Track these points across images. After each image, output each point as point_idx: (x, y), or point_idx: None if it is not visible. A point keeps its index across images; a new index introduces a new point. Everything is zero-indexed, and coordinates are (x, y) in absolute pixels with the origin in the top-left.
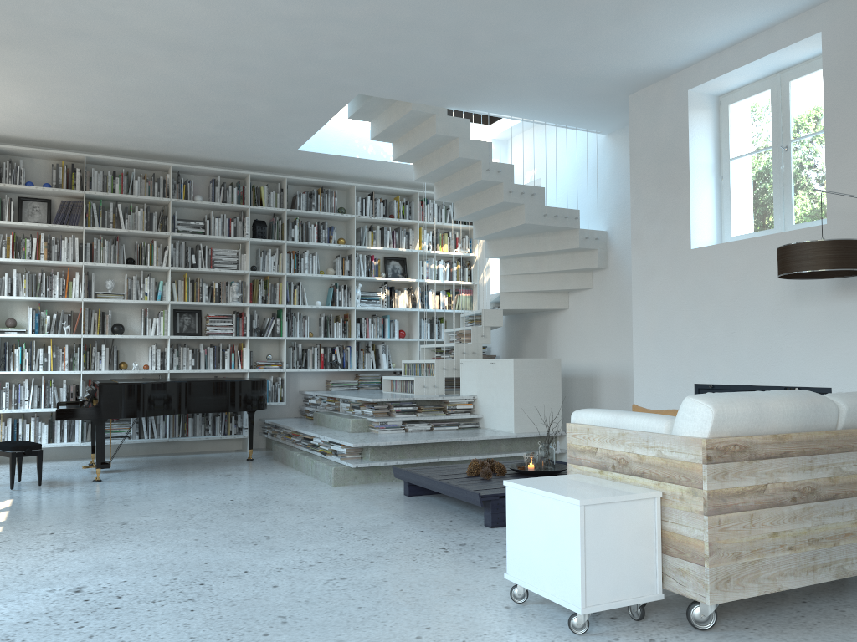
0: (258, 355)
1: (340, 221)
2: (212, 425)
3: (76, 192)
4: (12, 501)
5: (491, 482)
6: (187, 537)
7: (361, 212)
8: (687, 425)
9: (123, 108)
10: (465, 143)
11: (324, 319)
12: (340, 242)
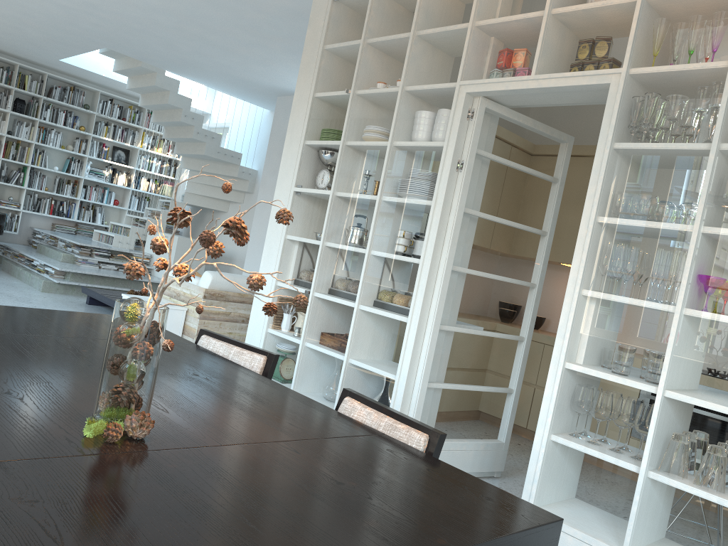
0: (2, 195)
1: (84, 113)
2: None
3: None
4: None
5: None
6: None
7: (101, 111)
8: (202, 282)
9: None
10: (174, 95)
11: (58, 180)
12: (81, 128)
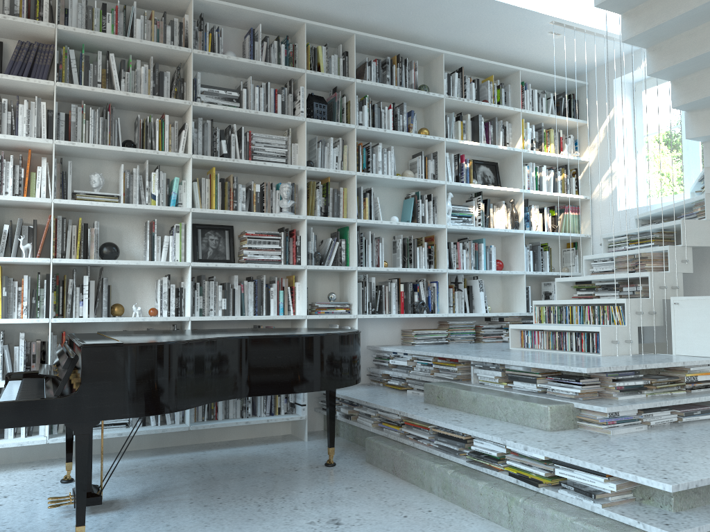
0: (312, 294)
1: (416, 108)
2: (252, 401)
3: (43, 25)
4: None
5: None
6: None
7: (447, 94)
8: None
9: None
10: None
11: (402, 243)
12: (423, 132)
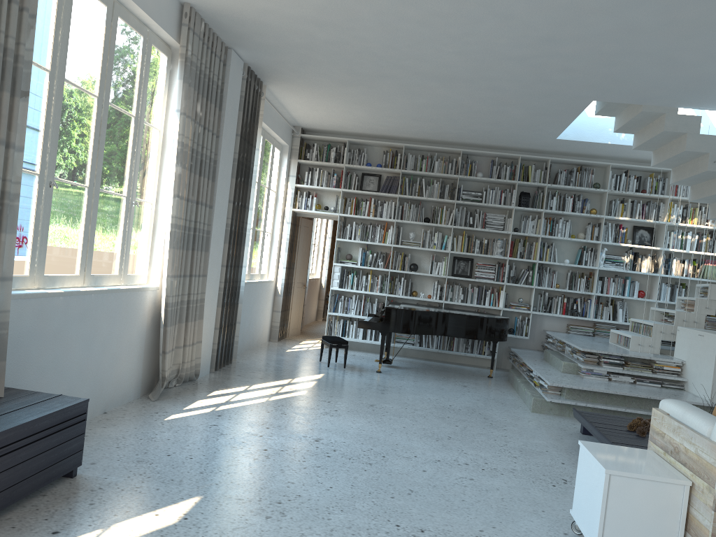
0: (512, 297)
1: (595, 194)
2: (471, 346)
3: (395, 170)
4: (323, 375)
5: (641, 440)
6: (400, 424)
7: (614, 187)
8: None
9: (423, 115)
10: (693, 138)
11: (570, 275)
12: (591, 211)
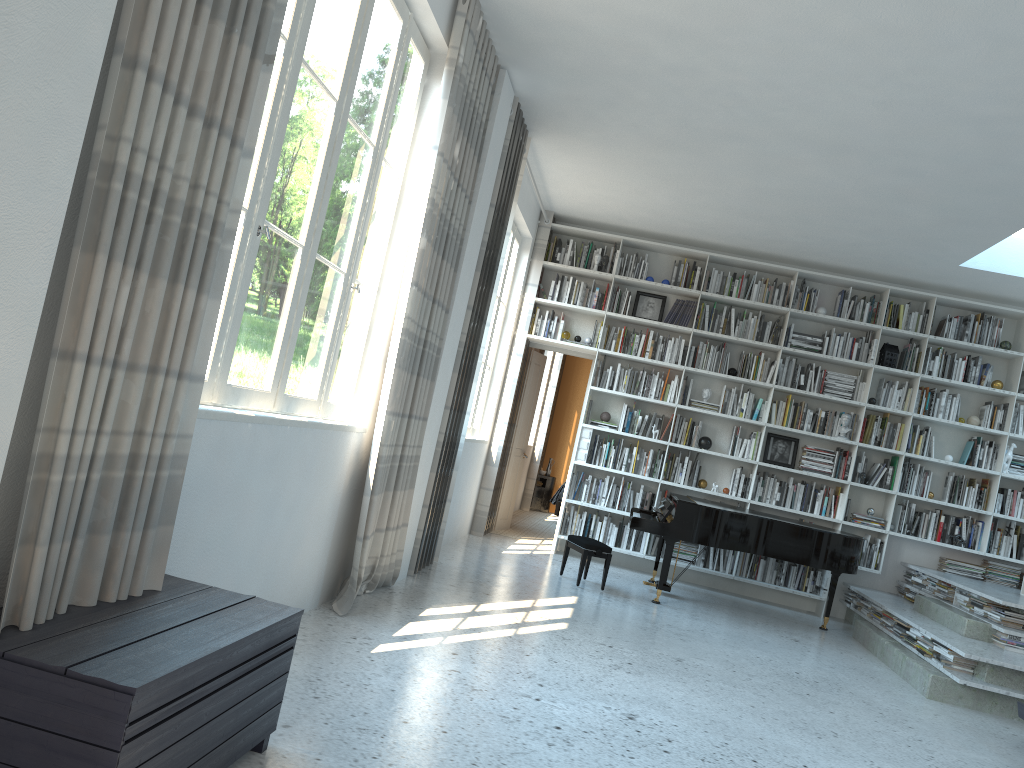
0: (856, 506)
1: (999, 358)
2: (785, 575)
3: (692, 292)
4: (577, 599)
5: None
6: (743, 699)
7: None
8: None
9: (760, 209)
10: None
11: (952, 480)
12: (994, 385)
